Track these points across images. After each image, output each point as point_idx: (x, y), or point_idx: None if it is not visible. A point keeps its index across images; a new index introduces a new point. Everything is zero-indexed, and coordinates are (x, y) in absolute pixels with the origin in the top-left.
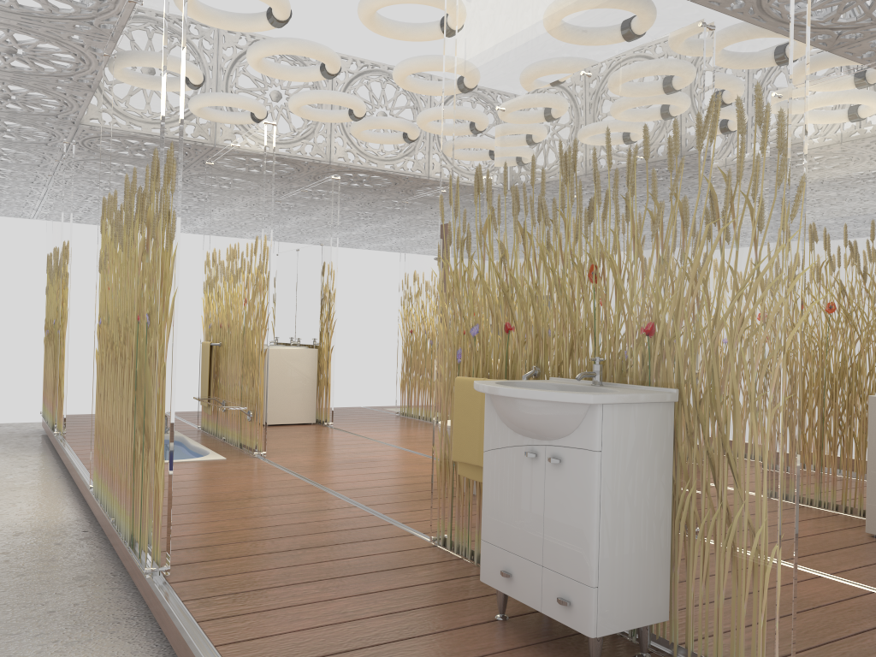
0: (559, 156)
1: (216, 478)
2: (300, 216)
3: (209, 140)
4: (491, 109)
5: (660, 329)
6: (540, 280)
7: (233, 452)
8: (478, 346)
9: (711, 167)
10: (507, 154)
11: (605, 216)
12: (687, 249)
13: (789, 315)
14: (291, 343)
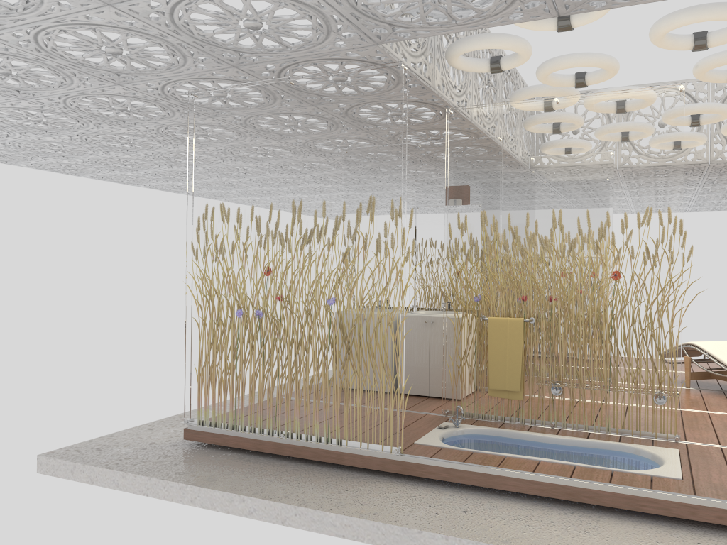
0: None
1: None
2: (418, 173)
3: (431, 83)
4: None
5: None
6: None
7: (629, 439)
8: None
9: None
10: None
11: None
12: None
13: None
14: (441, 308)
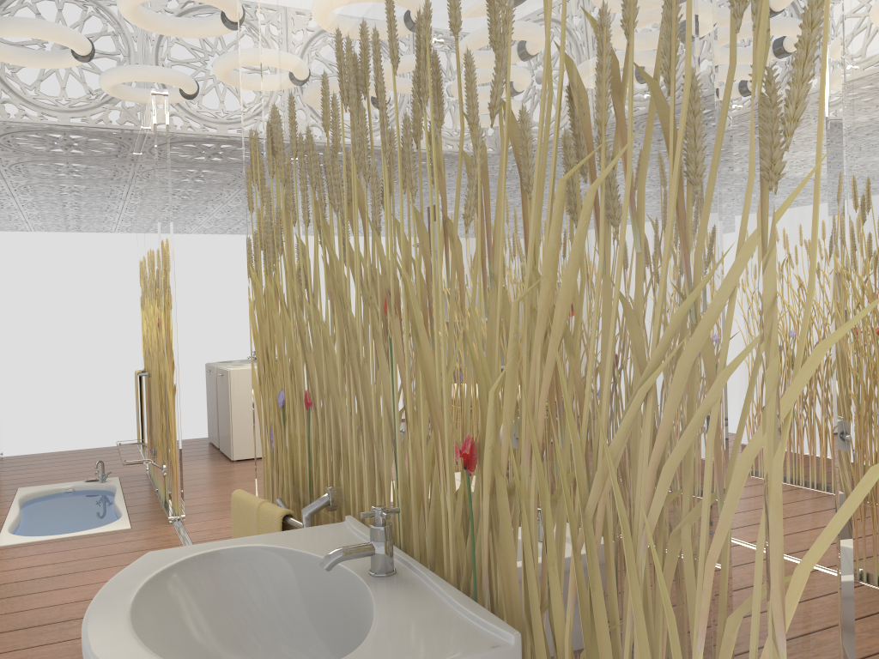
0: (334, 63)
1: (81, 571)
2: None
3: (139, 126)
4: (272, 2)
5: (482, 463)
6: (328, 316)
7: (152, 513)
8: (283, 427)
9: (552, 5)
10: (289, 77)
11: (391, 178)
12: (517, 252)
13: (800, 476)
14: None
